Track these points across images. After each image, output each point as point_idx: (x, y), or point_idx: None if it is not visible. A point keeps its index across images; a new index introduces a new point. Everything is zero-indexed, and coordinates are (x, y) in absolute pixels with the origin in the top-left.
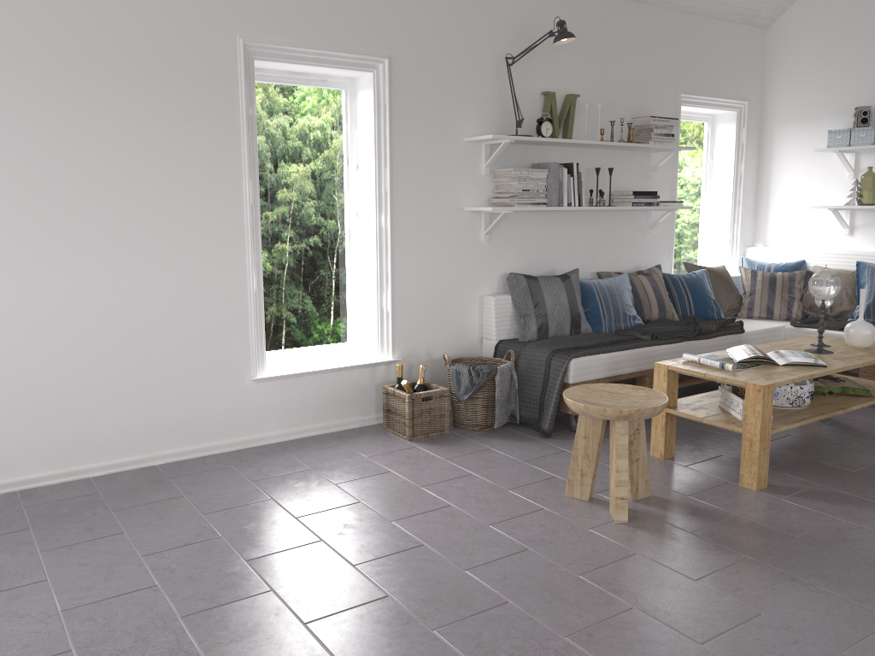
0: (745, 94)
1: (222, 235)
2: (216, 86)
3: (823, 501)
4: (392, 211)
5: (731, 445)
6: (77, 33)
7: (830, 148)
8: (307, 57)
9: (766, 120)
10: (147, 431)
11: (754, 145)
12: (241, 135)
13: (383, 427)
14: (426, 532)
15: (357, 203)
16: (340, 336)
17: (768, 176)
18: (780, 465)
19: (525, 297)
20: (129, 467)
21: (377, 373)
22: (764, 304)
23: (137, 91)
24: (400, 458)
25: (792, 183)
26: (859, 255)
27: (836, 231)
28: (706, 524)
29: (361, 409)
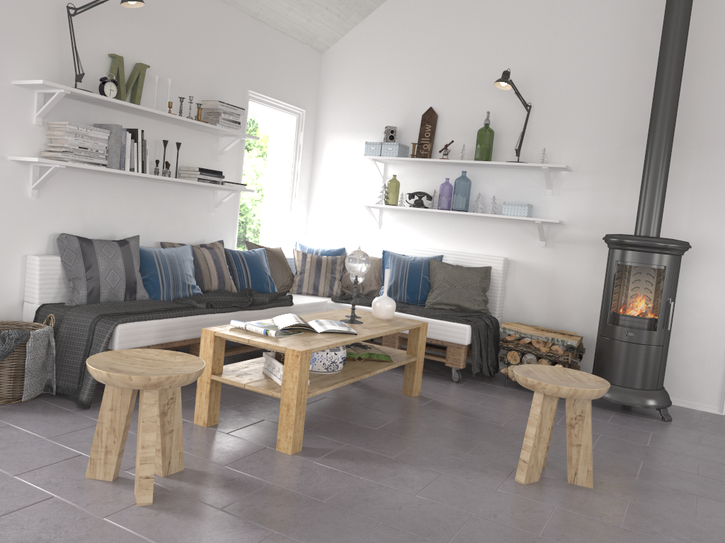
0: (304, 103)
1: None
2: None
3: (349, 461)
4: None
5: (274, 409)
6: None
7: (366, 156)
8: None
9: (320, 129)
10: None
11: (309, 148)
12: None
13: None
14: None
15: None
16: None
17: (319, 175)
18: (315, 426)
19: (76, 259)
20: None
21: None
22: (311, 282)
23: None
24: None
25: (337, 183)
26: (385, 246)
27: (368, 226)
28: (237, 497)
29: None
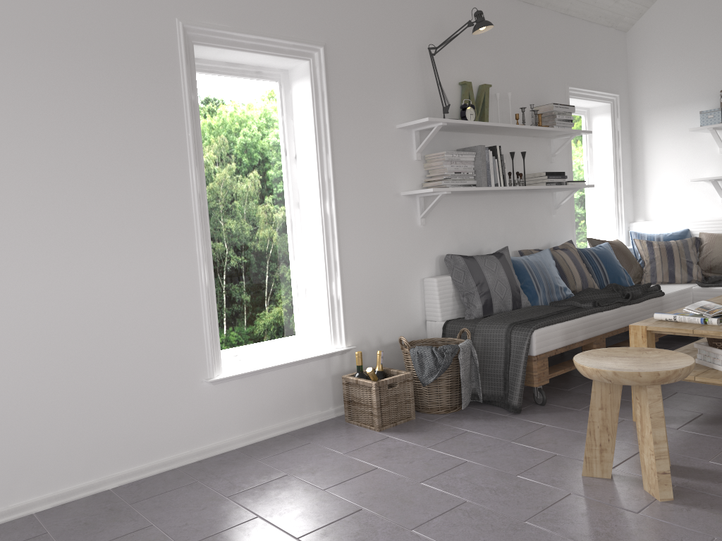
0: (616, 88)
1: (170, 227)
2: (157, 70)
3: None
4: (336, 197)
5: (702, 403)
6: (2, 8)
7: (704, 126)
8: (246, 43)
9: (635, 110)
10: (97, 451)
11: (626, 133)
12: (185, 121)
13: (344, 420)
14: (460, 539)
15: (297, 193)
16: (288, 330)
17: (642, 159)
18: None
19: (465, 276)
20: (79, 495)
21: (332, 364)
22: (665, 270)
23: (72, 73)
24: (380, 451)
25: (666, 162)
26: None
27: (713, 201)
28: None
29: (320, 403)
